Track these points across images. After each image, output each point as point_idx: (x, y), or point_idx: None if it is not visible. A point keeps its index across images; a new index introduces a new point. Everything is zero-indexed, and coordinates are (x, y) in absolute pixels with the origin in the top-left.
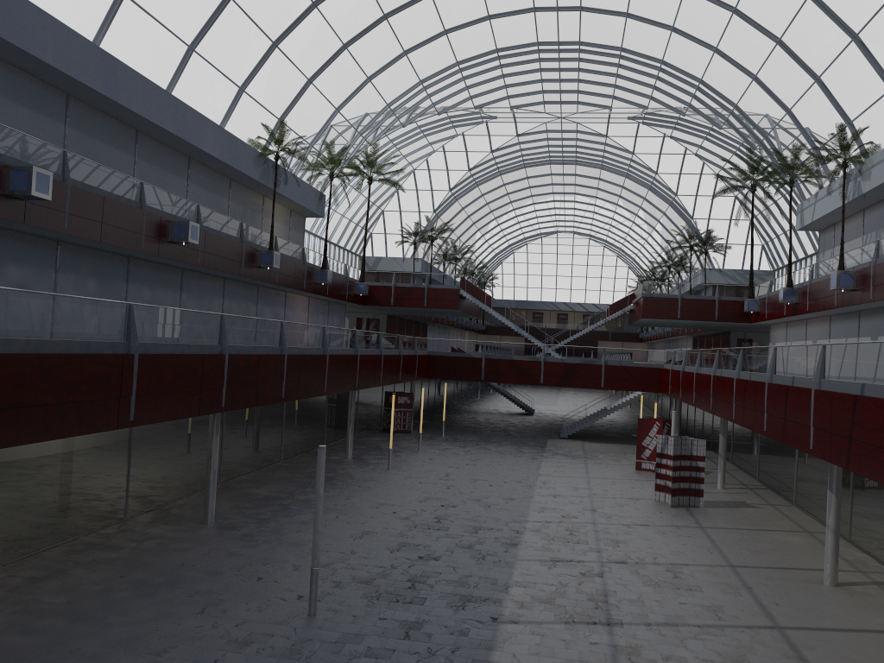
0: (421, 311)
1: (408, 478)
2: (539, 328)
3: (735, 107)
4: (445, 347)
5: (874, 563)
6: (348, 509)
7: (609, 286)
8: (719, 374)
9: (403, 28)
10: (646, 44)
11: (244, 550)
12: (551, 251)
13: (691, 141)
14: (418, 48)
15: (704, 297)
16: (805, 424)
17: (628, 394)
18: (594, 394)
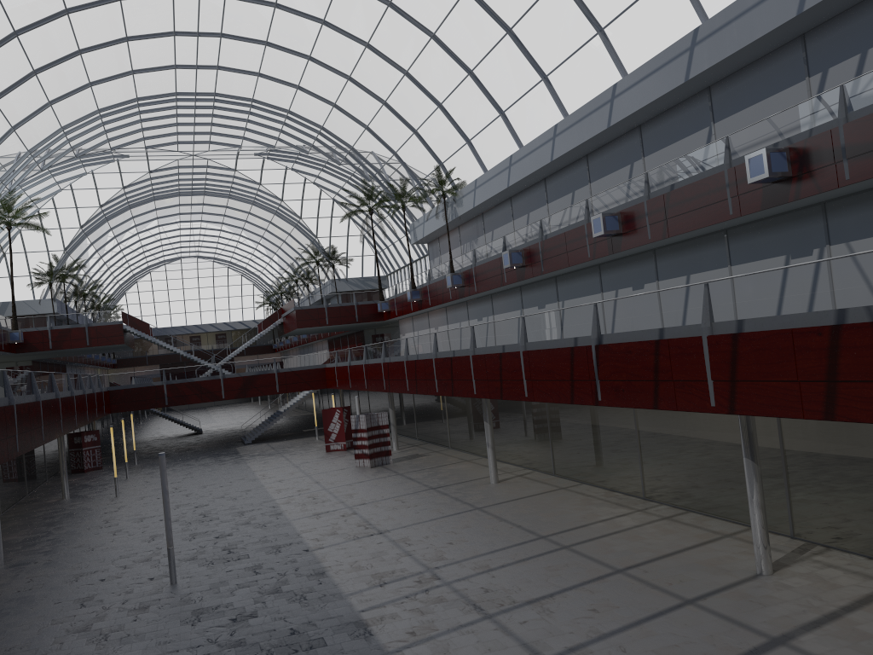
0: (79, 350)
1: (144, 498)
2: (173, 353)
3: (351, 148)
4: (125, 380)
5: (513, 466)
6: (117, 528)
7: (238, 304)
8: (388, 361)
9: (51, 81)
10: (275, 97)
11: (62, 570)
12: (176, 277)
13: (310, 172)
14: (63, 99)
15: (345, 304)
16: (469, 379)
17: (298, 394)
18: (242, 407)
